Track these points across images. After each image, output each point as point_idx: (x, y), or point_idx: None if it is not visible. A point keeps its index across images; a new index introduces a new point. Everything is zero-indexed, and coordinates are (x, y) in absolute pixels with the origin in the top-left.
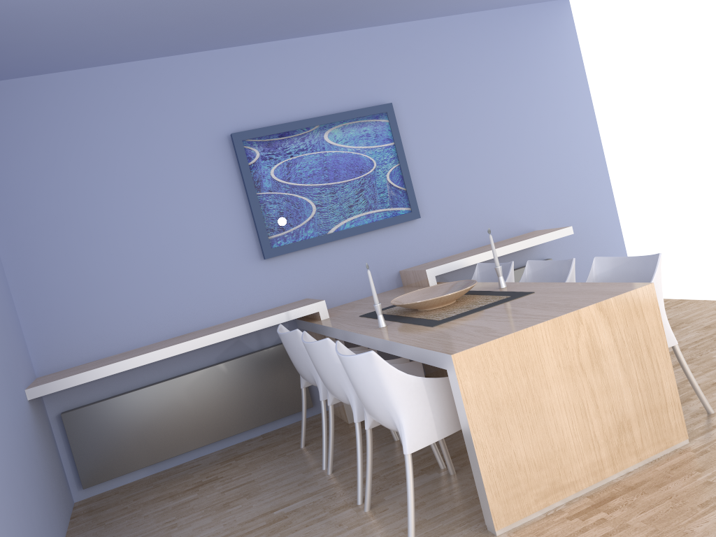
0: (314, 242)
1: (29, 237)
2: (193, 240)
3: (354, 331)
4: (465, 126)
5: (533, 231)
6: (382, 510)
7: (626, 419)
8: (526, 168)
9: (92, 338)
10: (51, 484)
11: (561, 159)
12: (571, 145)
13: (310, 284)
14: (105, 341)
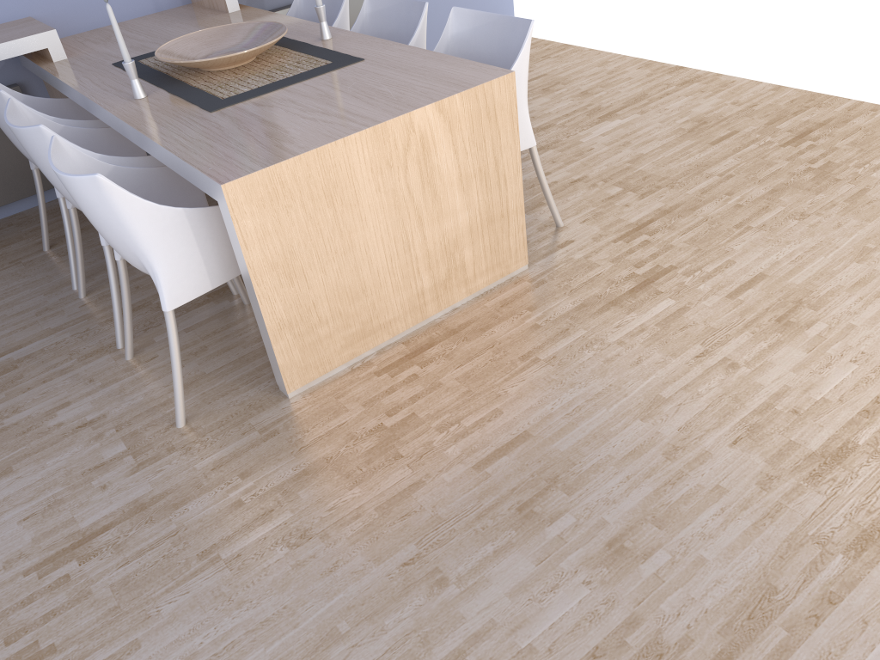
0: None
1: None
2: None
3: (97, 101)
4: None
5: None
6: (149, 359)
7: (458, 249)
8: None
9: None
10: None
11: None
12: None
13: None
14: None
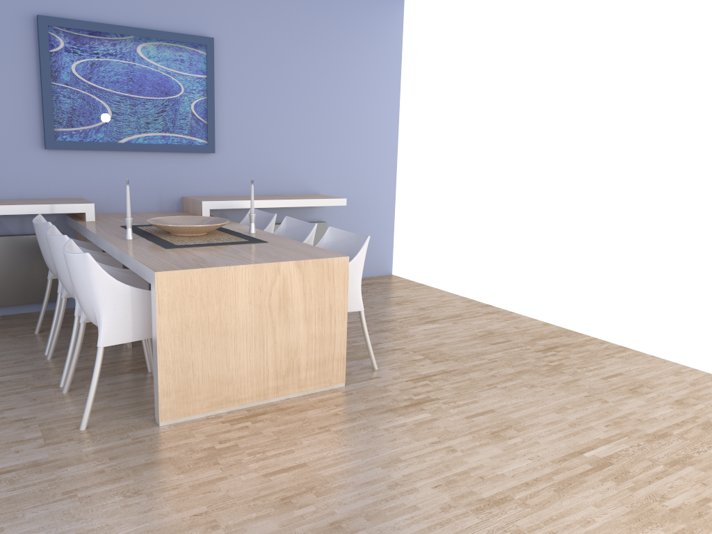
0: (102, 147)
1: None
2: None
3: (103, 237)
4: (280, 82)
5: (317, 194)
6: (78, 394)
7: (297, 357)
8: (326, 137)
9: None
10: None
11: (359, 138)
12: (372, 128)
13: (89, 186)
14: None
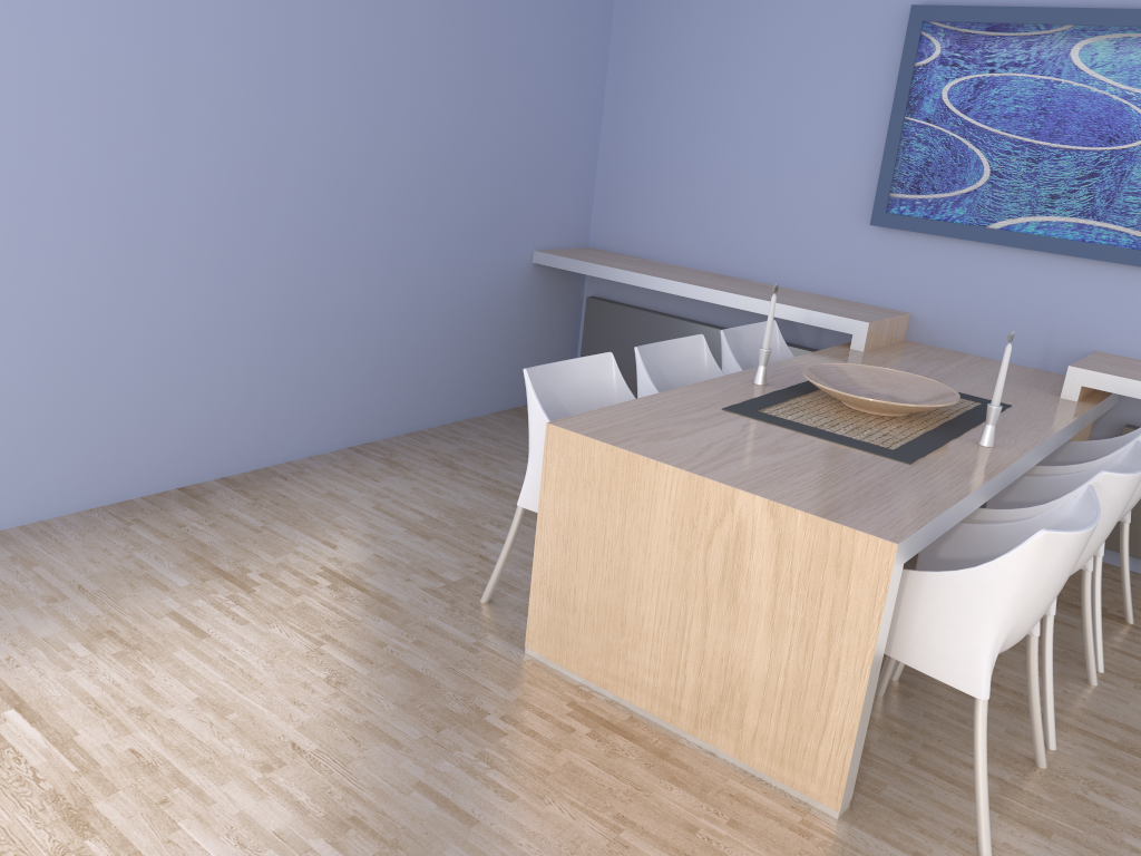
0: (957, 232)
1: (634, 83)
2: (797, 157)
3: (745, 371)
4: None
5: None
6: None
7: (741, 689)
8: None
9: (647, 230)
10: (517, 355)
11: None
12: None
13: (926, 296)
14: (657, 241)
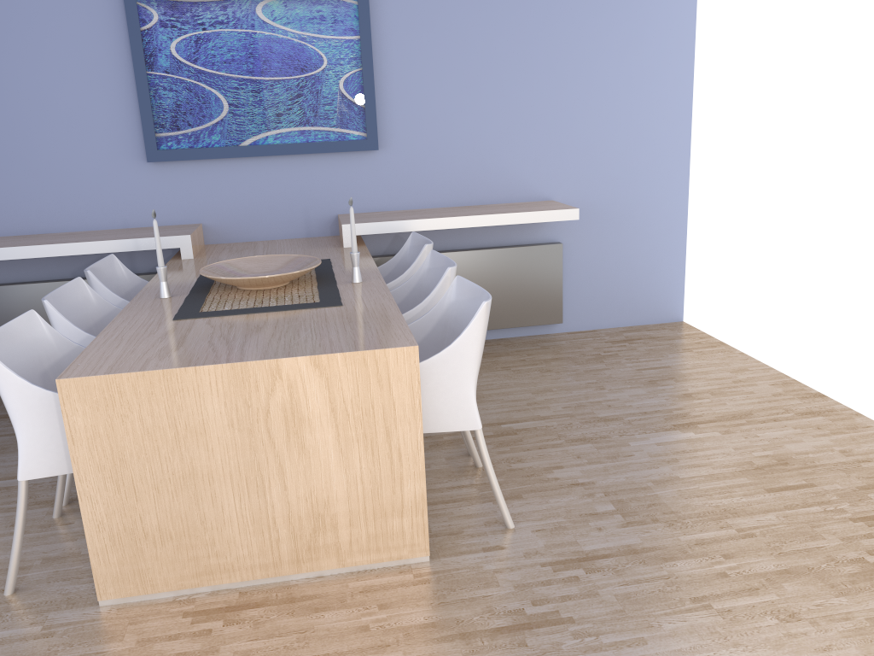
0: (219, 153)
1: None
2: (57, 118)
3: (140, 293)
4: (479, 31)
5: (546, 201)
6: (66, 523)
7: (330, 512)
8: (560, 110)
9: None
10: None
11: (619, 107)
12: (642, 88)
13: (210, 207)
14: None
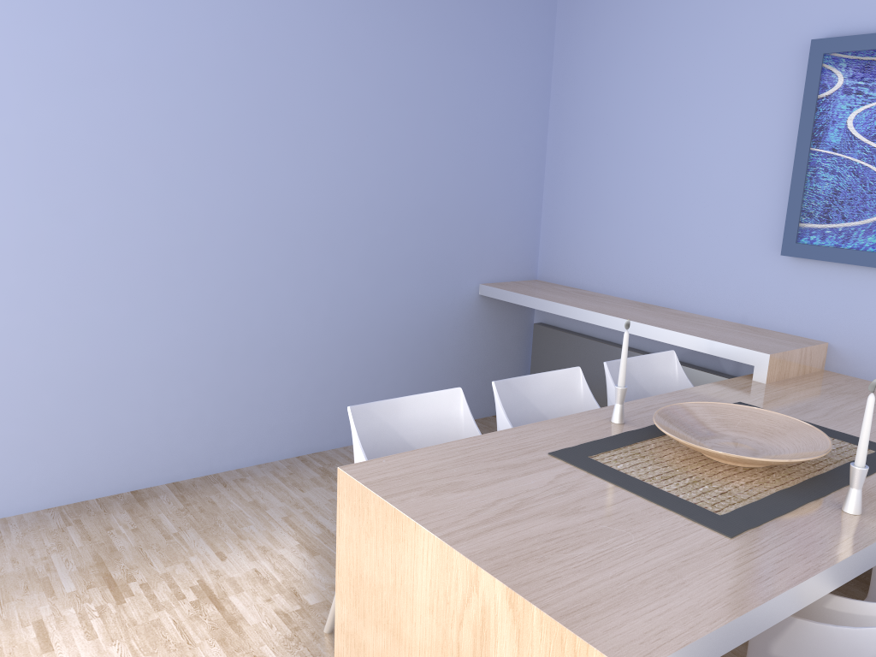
0: (870, 260)
1: (570, 135)
2: (710, 192)
3: (612, 406)
4: None
5: None
6: None
7: None
8: None
9: (583, 264)
10: (466, 375)
11: None
12: None
13: (844, 325)
14: (591, 273)
